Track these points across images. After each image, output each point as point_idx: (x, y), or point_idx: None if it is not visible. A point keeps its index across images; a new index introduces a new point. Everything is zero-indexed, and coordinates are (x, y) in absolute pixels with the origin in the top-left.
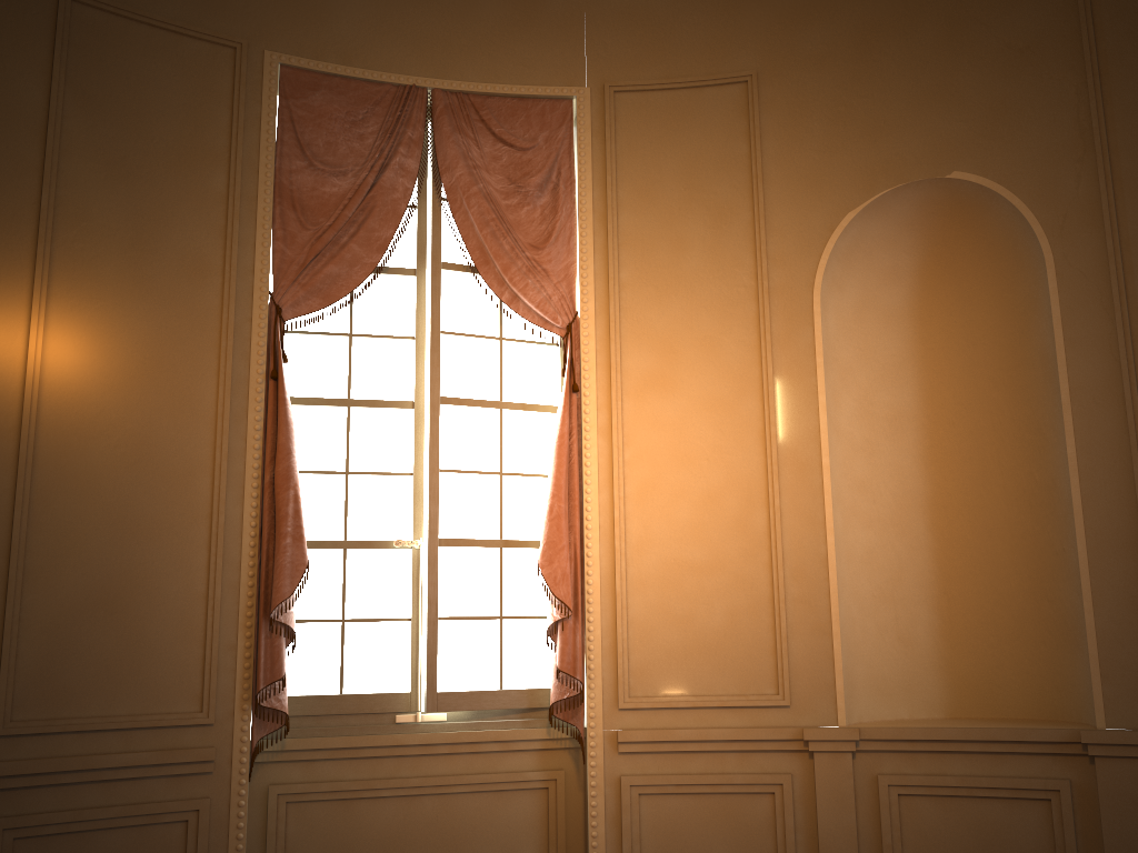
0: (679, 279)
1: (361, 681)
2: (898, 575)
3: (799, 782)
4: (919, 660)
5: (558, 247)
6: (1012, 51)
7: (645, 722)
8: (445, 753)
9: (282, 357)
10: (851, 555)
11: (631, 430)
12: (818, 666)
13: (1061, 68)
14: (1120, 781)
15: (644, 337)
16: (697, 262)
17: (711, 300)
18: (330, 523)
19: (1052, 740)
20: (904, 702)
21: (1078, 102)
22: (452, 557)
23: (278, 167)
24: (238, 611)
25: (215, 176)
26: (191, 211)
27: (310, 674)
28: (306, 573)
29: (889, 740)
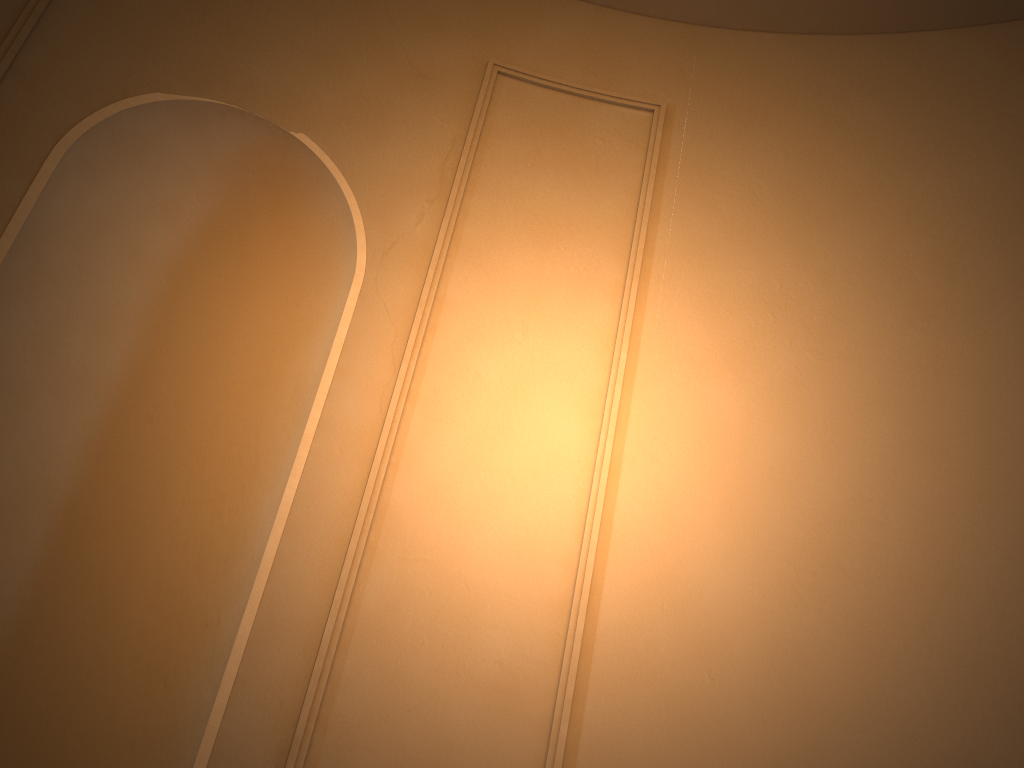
0: None
1: None
2: None
3: None
4: None
5: None
6: (412, 69)
7: None
8: None
9: None
10: None
11: None
12: None
13: (449, 113)
14: None
15: None
16: None
17: None
18: None
19: None
20: None
21: (451, 151)
22: None
23: None
24: None
25: None
26: None
27: None
28: None
29: None
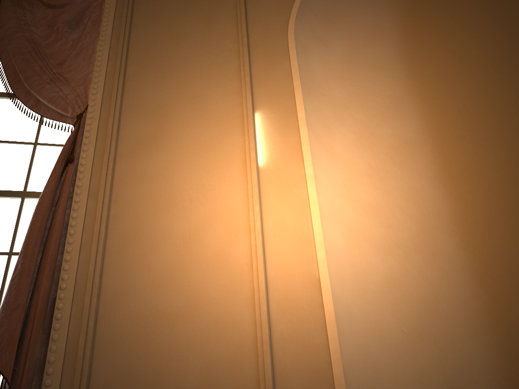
0: (175, 61)
1: None
2: (434, 306)
3: None
4: None
5: (79, 61)
6: None
7: None
8: None
9: None
10: (364, 283)
11: (121, 187)
12: None
13: None
14: None
15: (141, 109)
16: (191, 46)
17: (201, 68)
18: None
19: None
20: None
21: None
22: None
23: None
24: None
25: None
26: None
27: None
28: None
29: None
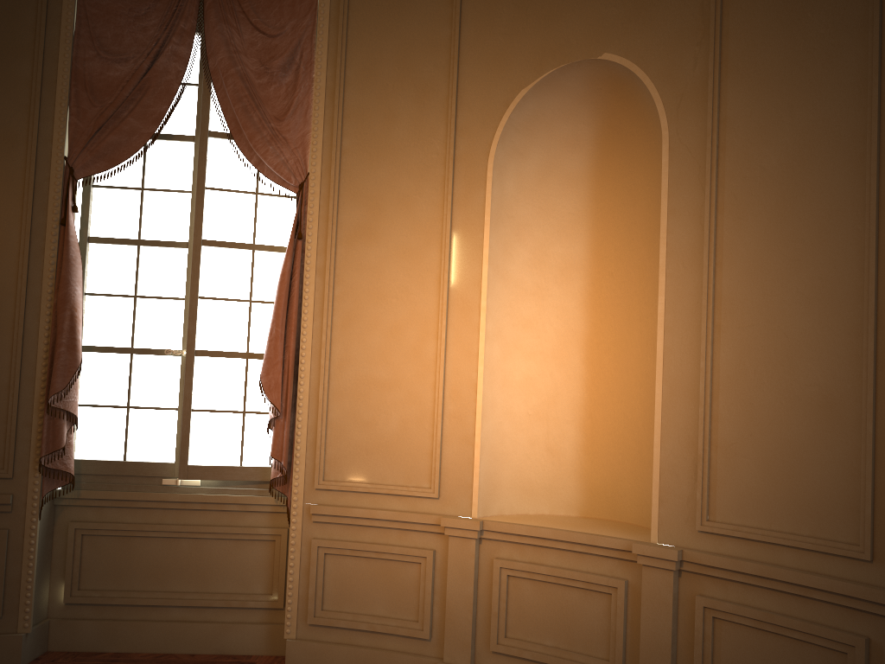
0: (388, 146)
1: (140, 452)
2: (553, 399)
3: (440, 557)
4: (563, 468)
5: (296, 119)
6: None
7: (334, 500)
8: (199, 509)
9: (73, 208)
10: (509, 381)
11: (342, 271)
12: (462, 469)
13: None
14: (657, 587)
15: (357, 195)
16: (403, 132)
17: (411, 165)
18: (121, 334)
19: (615, 547)
20: (546, 501)
21: None
22: (207, 364)
23: (74, 56)
24: (34, 398)
25: (22, 65)
26: (3, 94)
27: (103, 445)
28: (102, 371)
29: (505, 532)
